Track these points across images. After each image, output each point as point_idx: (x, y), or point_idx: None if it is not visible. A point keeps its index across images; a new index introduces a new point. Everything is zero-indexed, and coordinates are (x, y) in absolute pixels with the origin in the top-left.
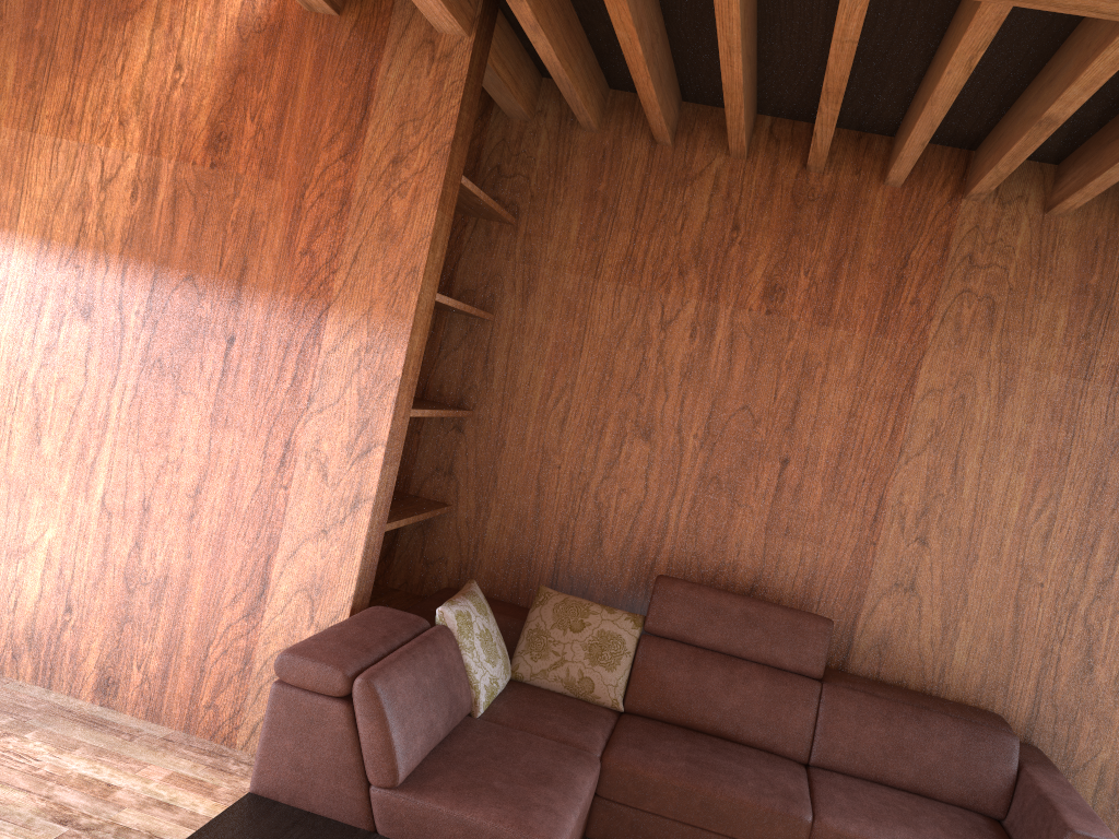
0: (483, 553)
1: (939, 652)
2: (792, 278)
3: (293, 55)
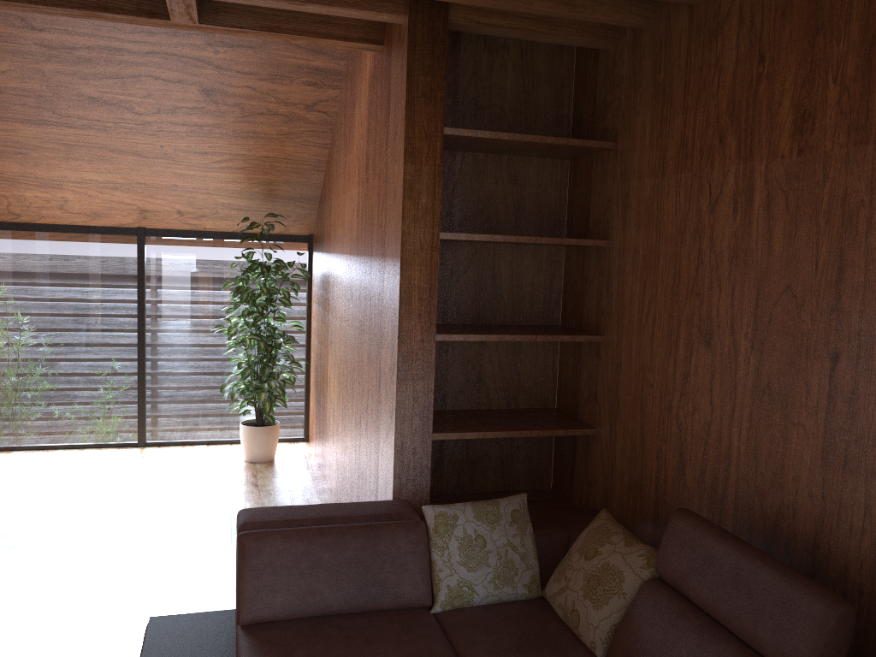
0: (615, 477)
1: None
2: (820, 93)
3: (376, 87)
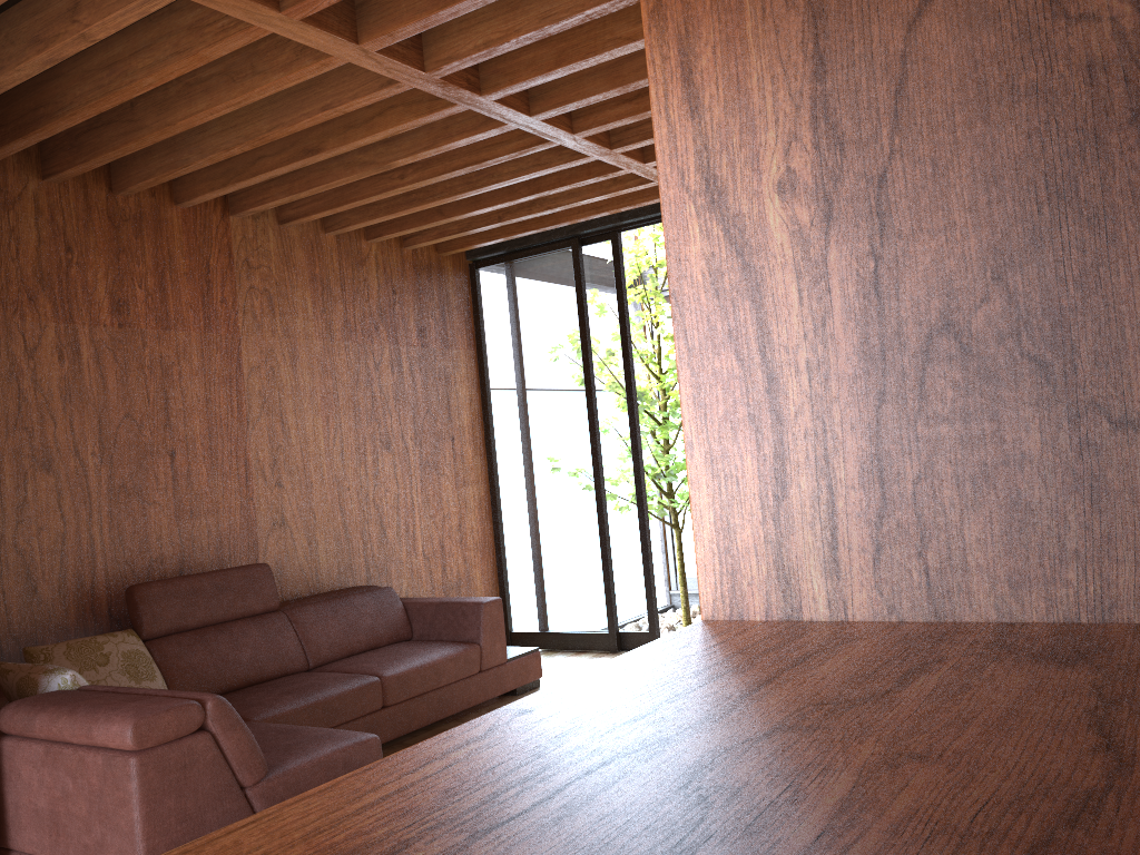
0: None
1: (311, 562)
2: (131, 291)
3: None
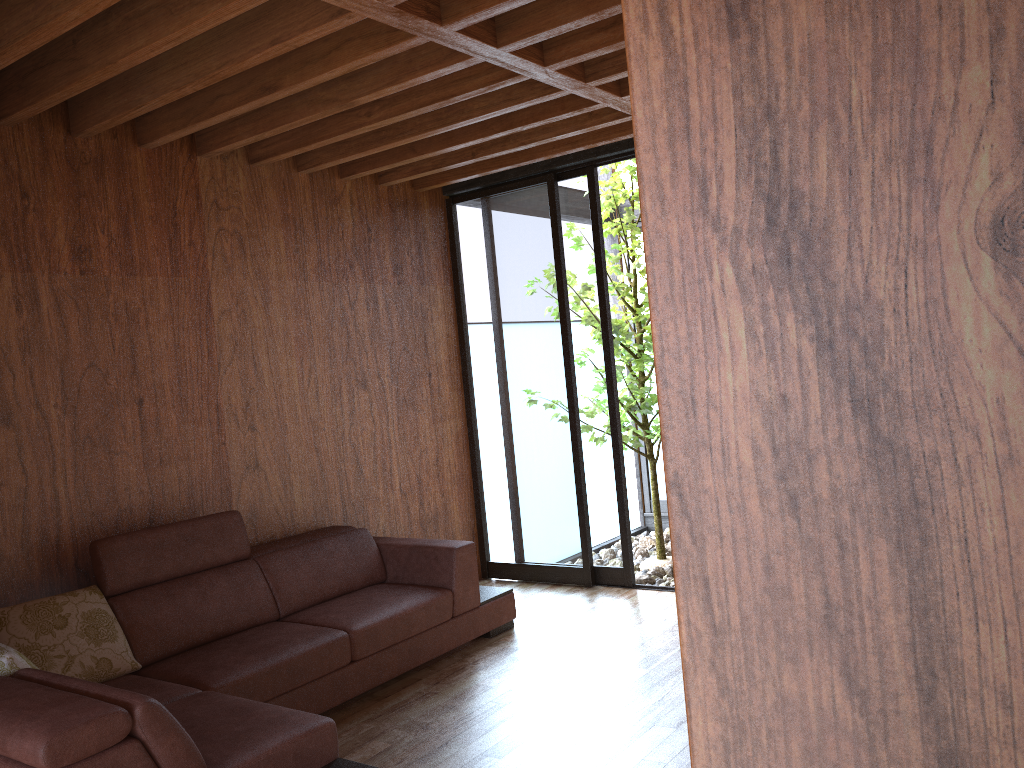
0: None
1: (286, 503)
2: (93, 237)
3: None
